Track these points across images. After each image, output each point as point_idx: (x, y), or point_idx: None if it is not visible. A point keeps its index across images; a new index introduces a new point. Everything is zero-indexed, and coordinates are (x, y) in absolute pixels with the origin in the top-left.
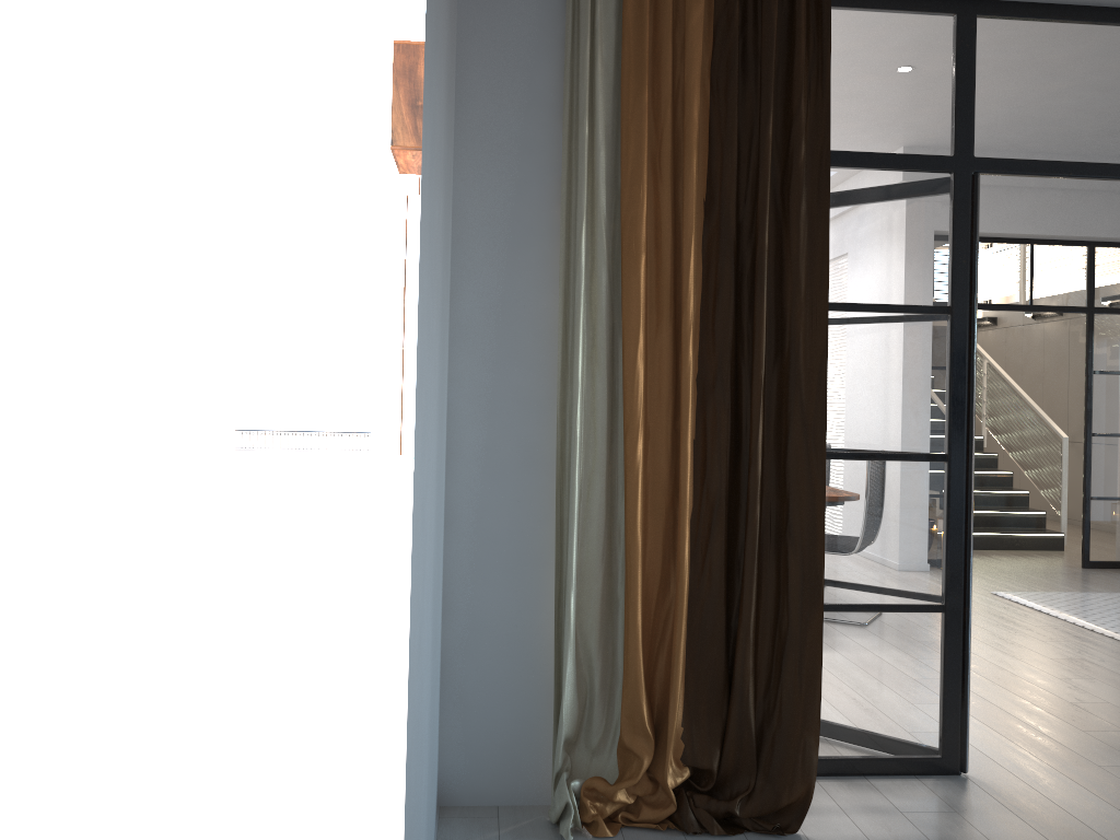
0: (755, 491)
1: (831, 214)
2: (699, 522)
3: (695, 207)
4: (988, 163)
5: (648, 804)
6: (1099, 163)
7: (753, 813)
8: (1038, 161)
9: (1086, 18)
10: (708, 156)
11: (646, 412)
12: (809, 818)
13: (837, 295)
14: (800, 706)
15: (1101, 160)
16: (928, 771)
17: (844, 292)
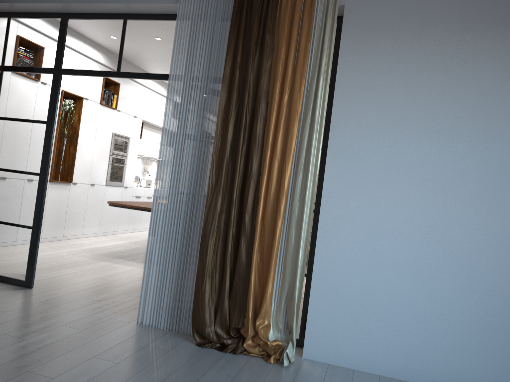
0: None
1: (16, 88)
2: None
3: None
4: (64, 70)
5: None
6: (100, 70)
7: None
8: (80, 70)
9: (102, 17)
10: None
11: None
12: None
13: (14, 115)
14: None
15: (103, 69)
16: (20, 284)
17: (17, 114)
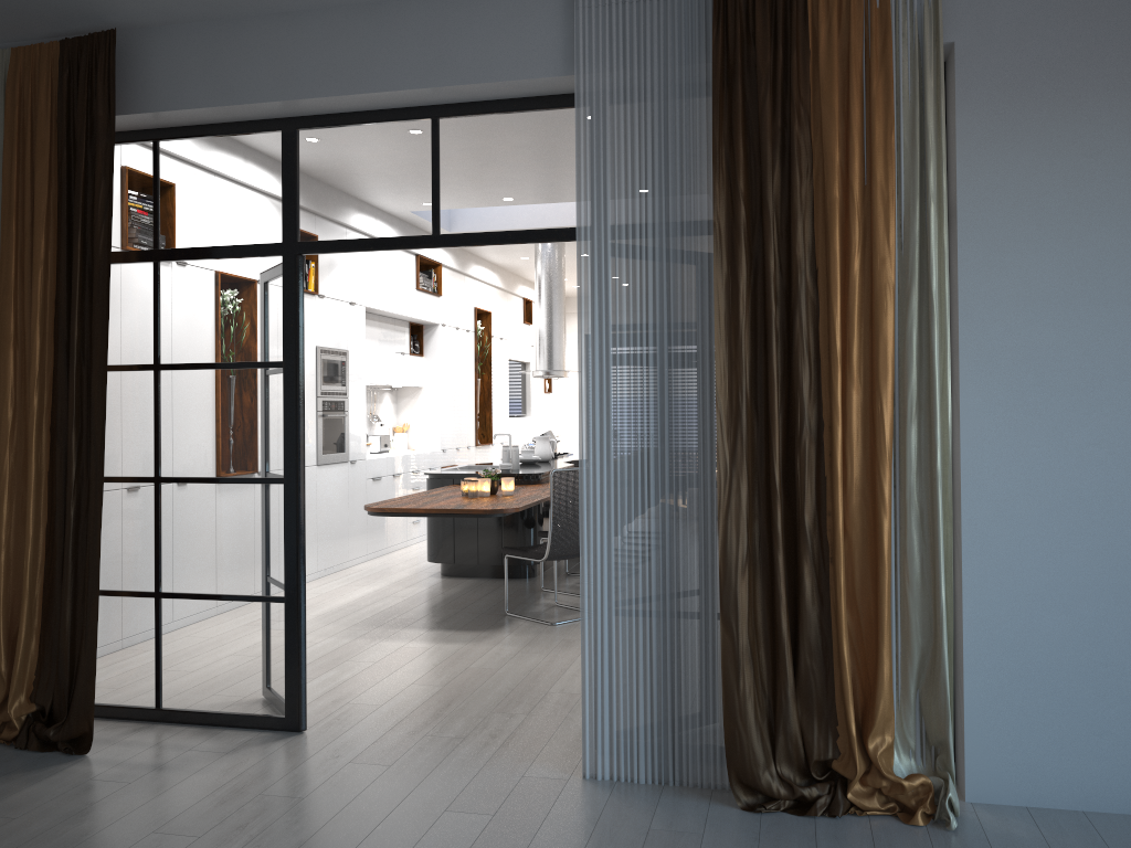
0: (68, 508)
1: (197, 296)
2: (51, 530)
3: (38, 306)
4: (307, 246)
5: (11, 727)
6: (395, 237)
7: (59, 737)
8: (346, 240)
9: (381, 119)
10: (56, 268)
11: (18, 453)
12: (119, 748)
13: (202, 357)
14: (84, 663)
15: (399, 234)
16: (274, 727)
17: (208, 355)
